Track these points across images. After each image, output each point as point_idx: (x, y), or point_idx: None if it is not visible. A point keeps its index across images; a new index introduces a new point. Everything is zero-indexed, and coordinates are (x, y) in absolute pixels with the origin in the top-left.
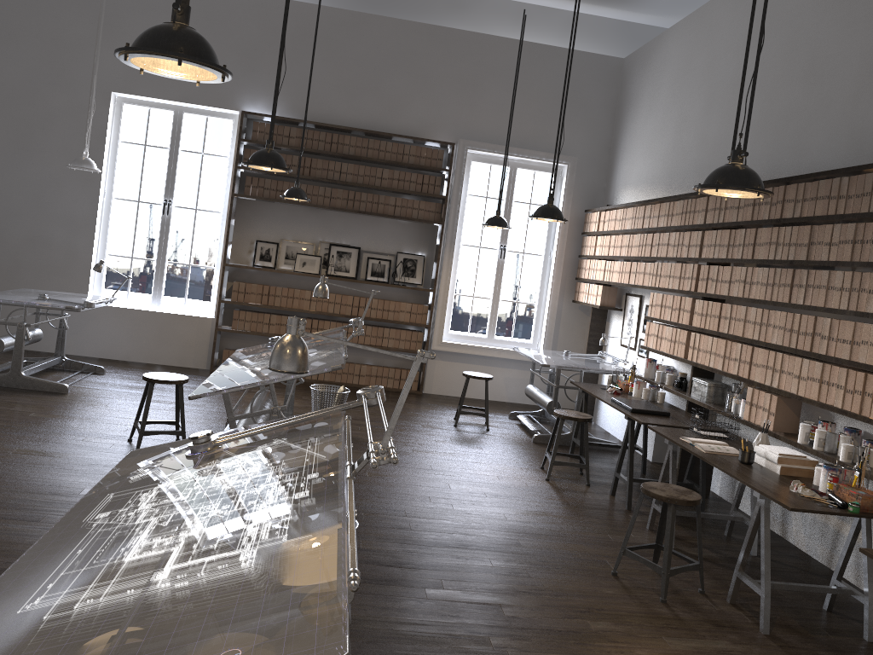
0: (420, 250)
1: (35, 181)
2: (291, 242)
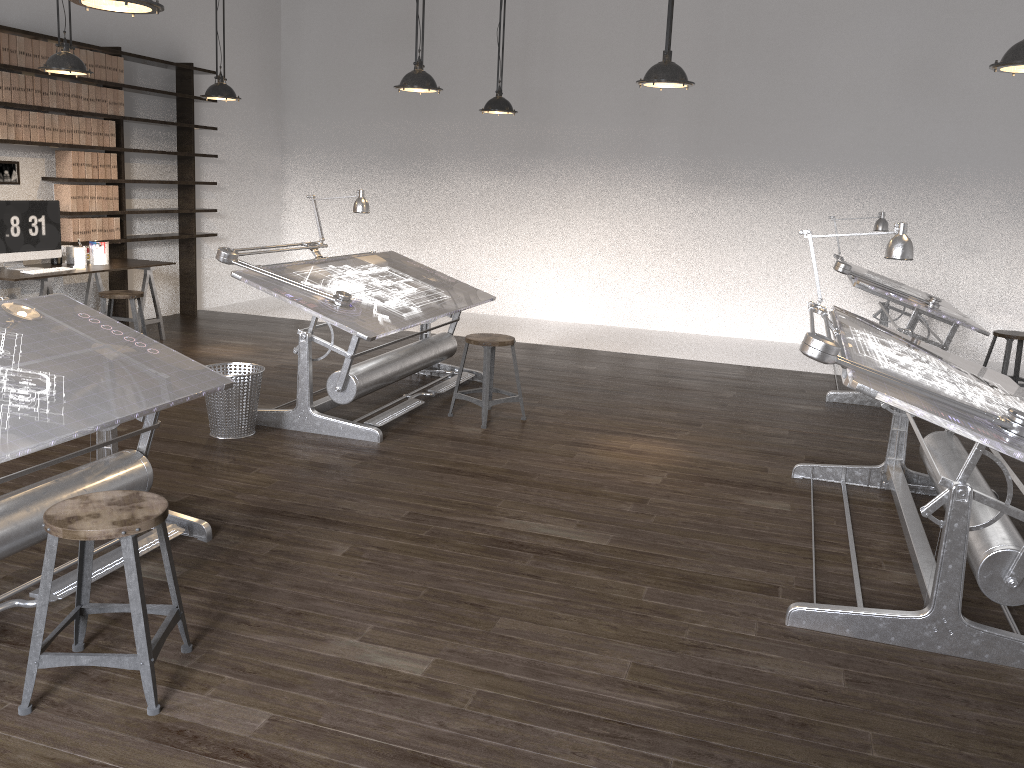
0: None
1: None
2: None
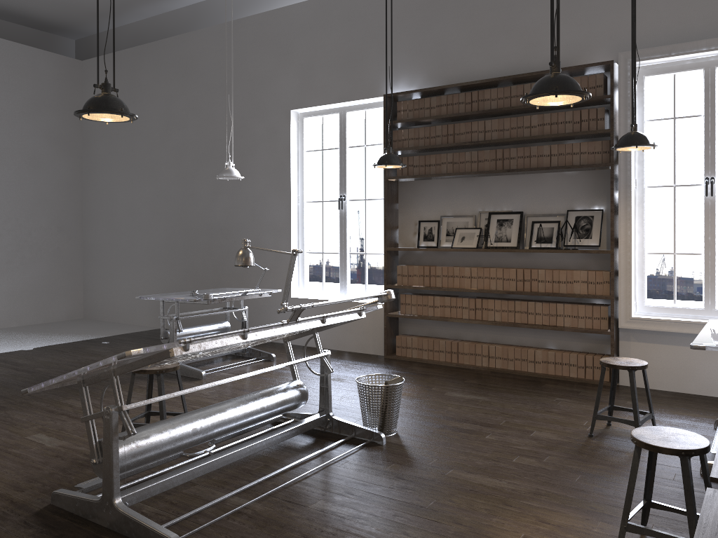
0: (596, 203)
1: (250, 198)
2: (450, 217)
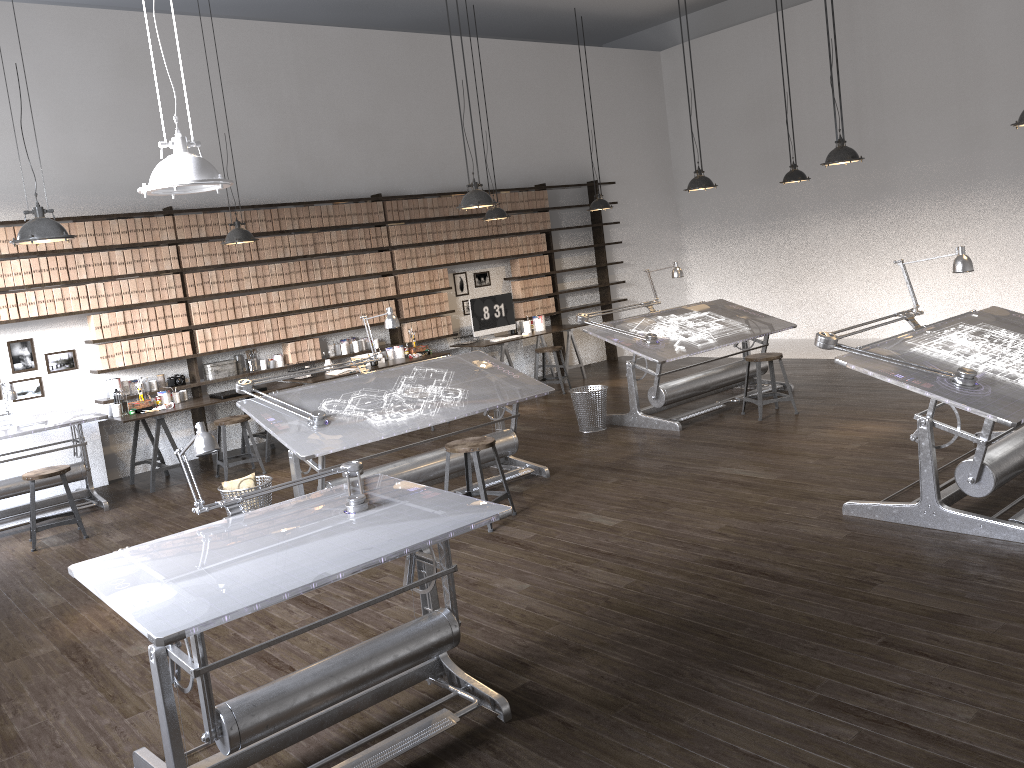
0: None
1: None
2: None
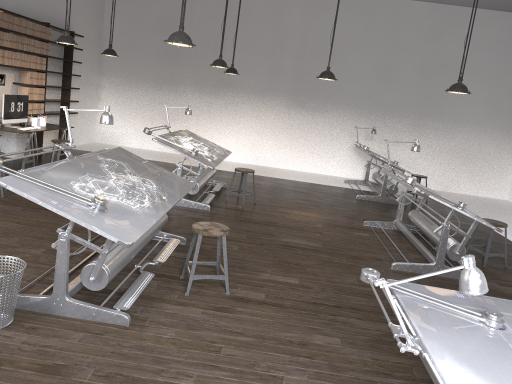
0: None
1: None
2: None
